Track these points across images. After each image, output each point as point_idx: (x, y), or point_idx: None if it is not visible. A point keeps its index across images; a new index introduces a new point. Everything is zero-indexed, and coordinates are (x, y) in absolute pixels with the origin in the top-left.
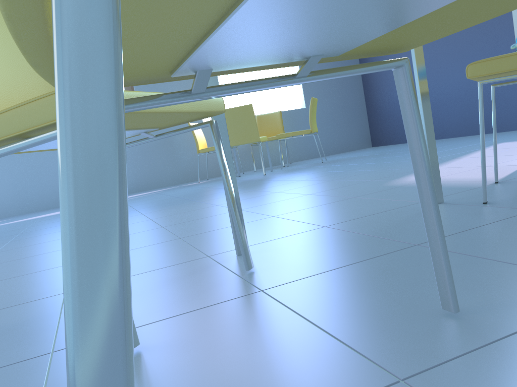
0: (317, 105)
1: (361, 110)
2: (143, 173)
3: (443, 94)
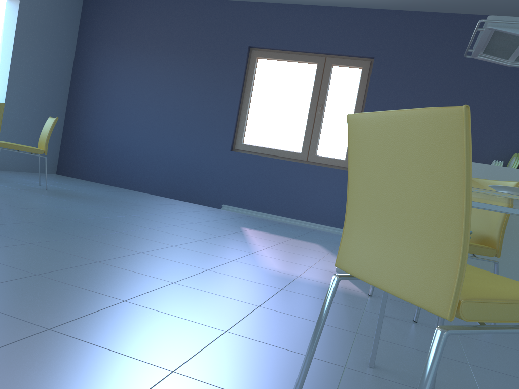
0: (17, 111)
1: (57, 133)
2: None
3: (157, 154)
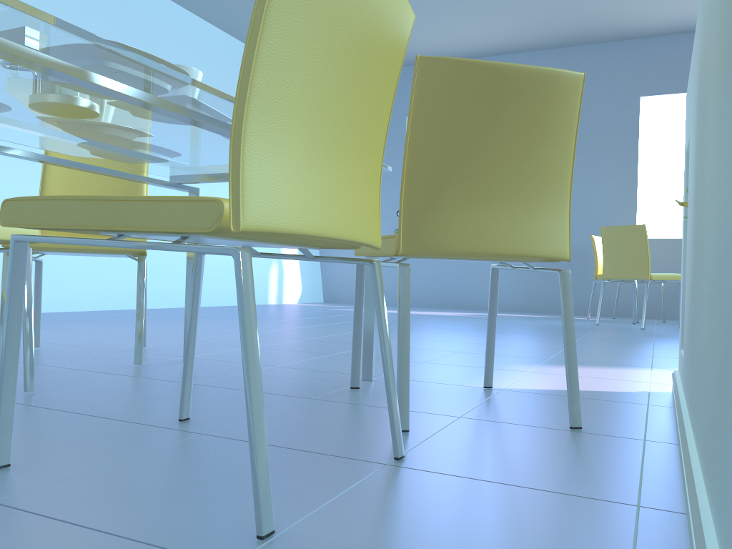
0: None
1: None
2: (536, 289)
3: None
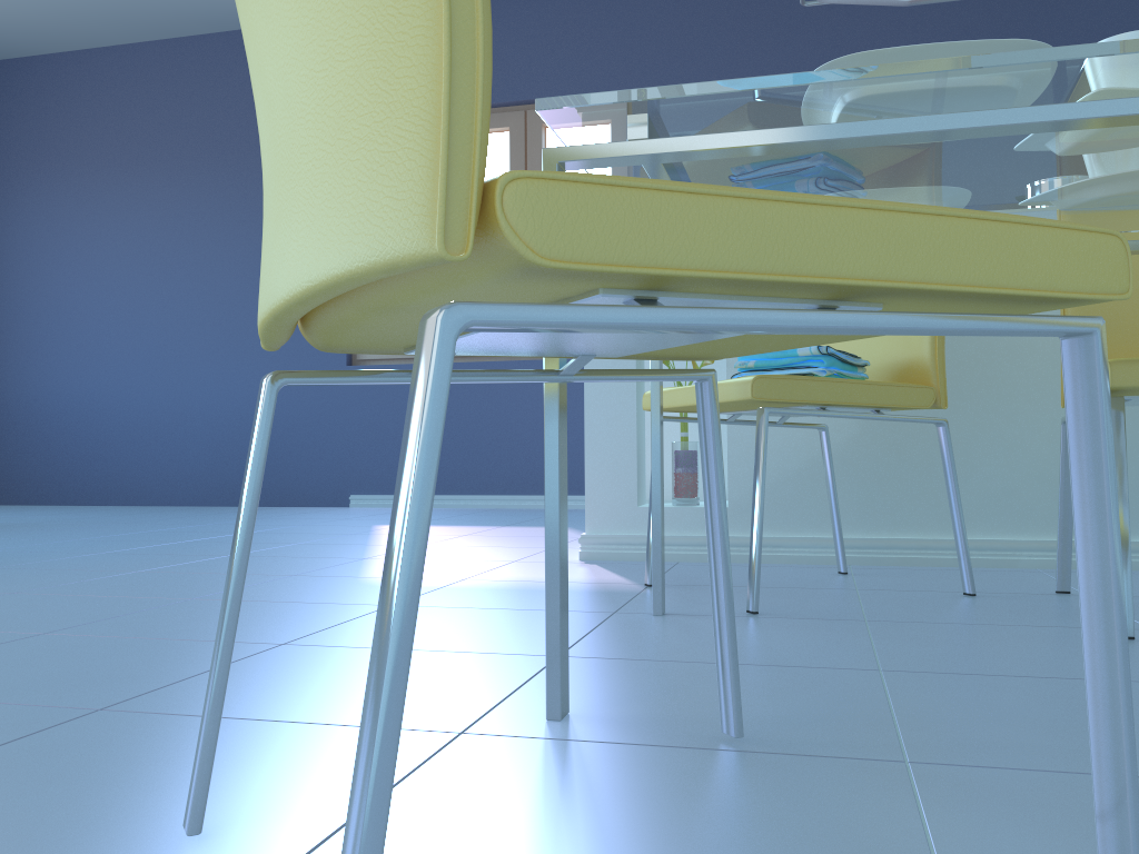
0: None
1: None
2: None
3: (178, 409)
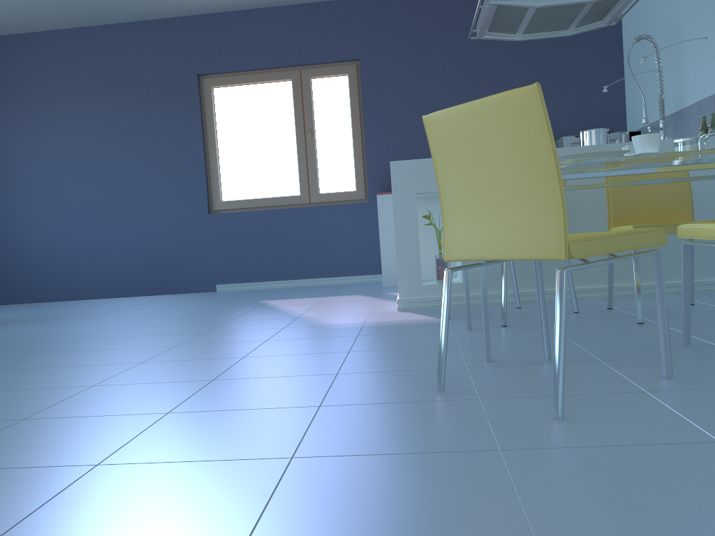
0: None
1: None
2: None
3: (108, 243)
